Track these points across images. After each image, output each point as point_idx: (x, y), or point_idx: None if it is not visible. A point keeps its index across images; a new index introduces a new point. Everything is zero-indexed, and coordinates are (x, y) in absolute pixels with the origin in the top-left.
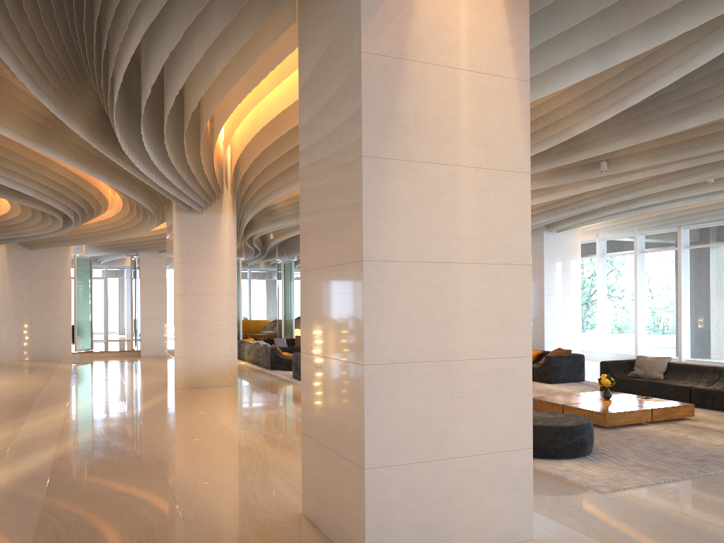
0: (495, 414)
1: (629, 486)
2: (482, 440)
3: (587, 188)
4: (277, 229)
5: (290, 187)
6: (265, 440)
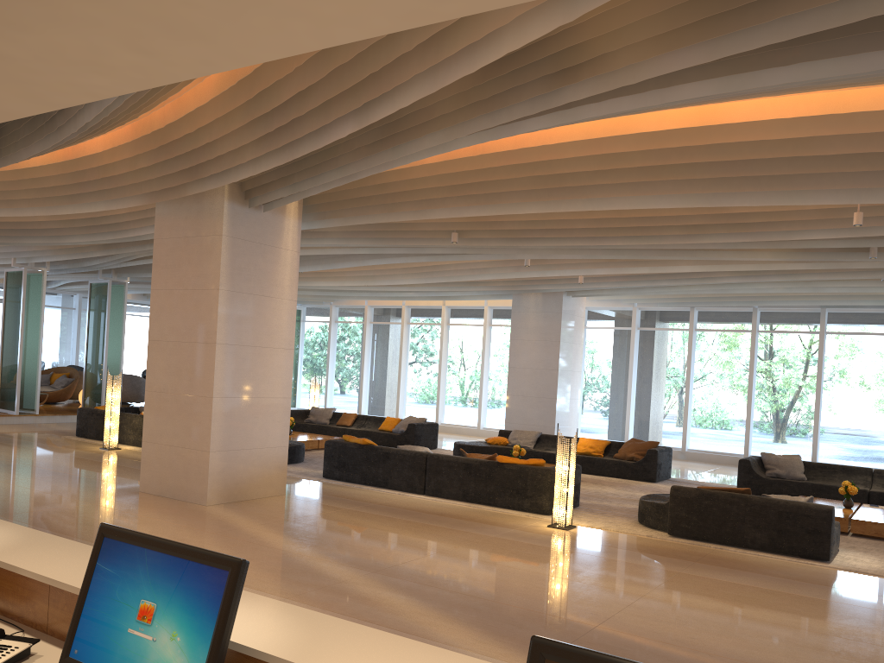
0: None
1: None
2: None
3: (781, 266)
4: None
5: (522, 207)
6: (708, 599)
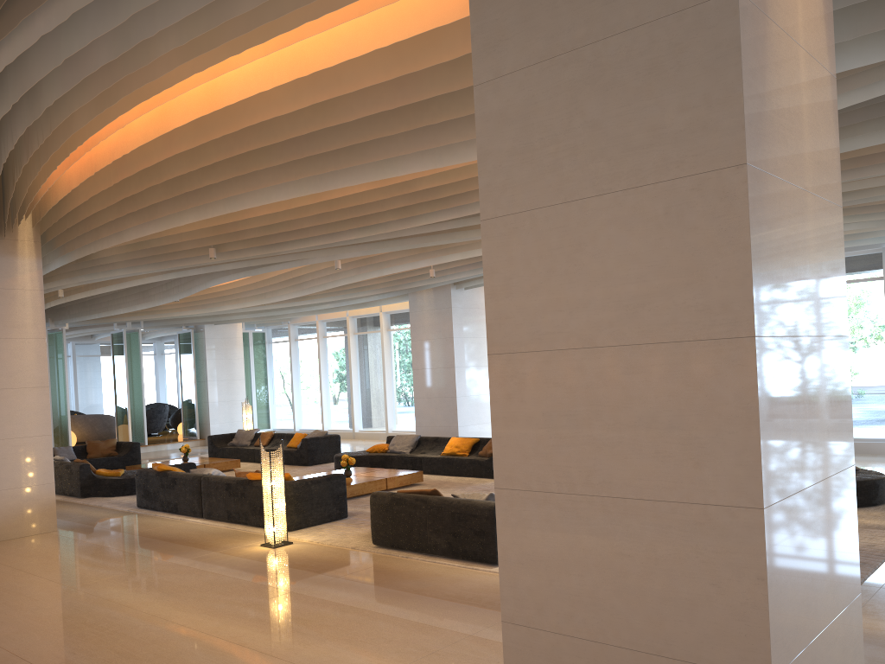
0: (841, 554)
1: None
2: (836, 596)
3: None
4: (88, 282)
5: (183, 218)
6: (248, 625)
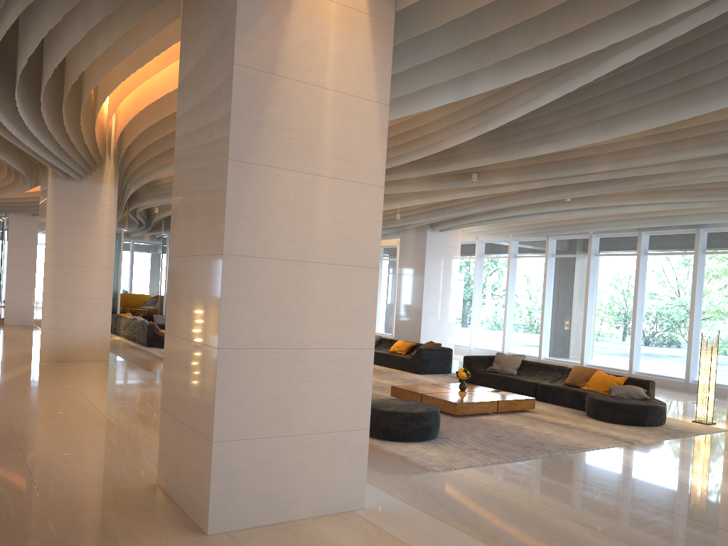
0: (338, 398)
1: (460, 466)
2: (324, 420)
3: (462, 195)
4: (162, 204)
5: None
6: (130, 416)
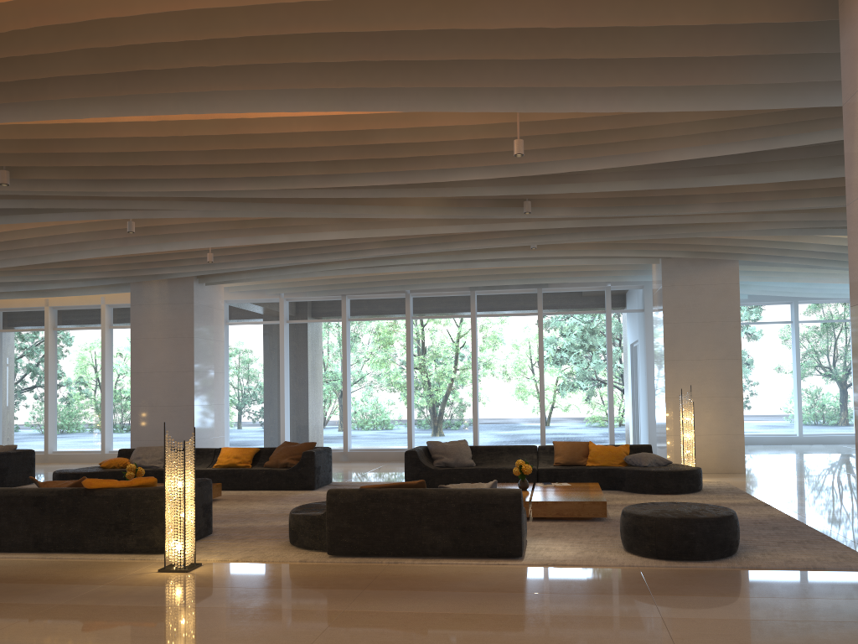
0: None
1: None
2: None
3: (433, 230)
4: None
5: (83, 109)
6: None
